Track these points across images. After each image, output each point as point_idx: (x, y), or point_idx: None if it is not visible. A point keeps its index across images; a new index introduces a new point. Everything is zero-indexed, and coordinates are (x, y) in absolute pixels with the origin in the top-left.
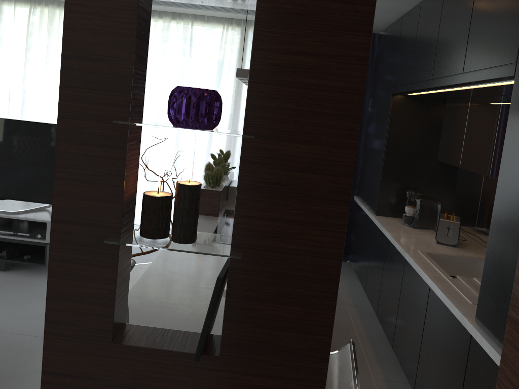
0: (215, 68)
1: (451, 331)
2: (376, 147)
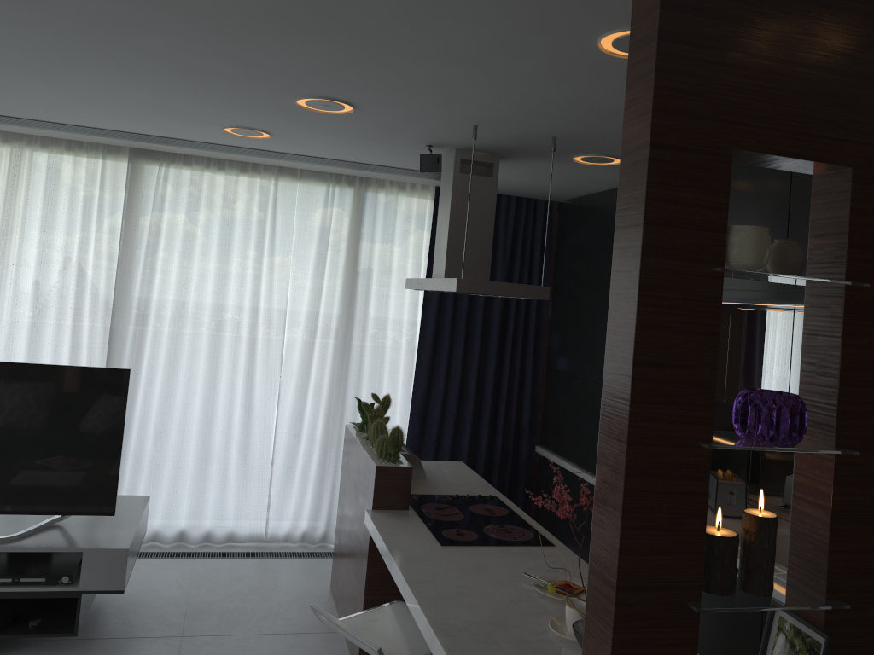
0: (313, 252)
1: None
2: (584, 372)
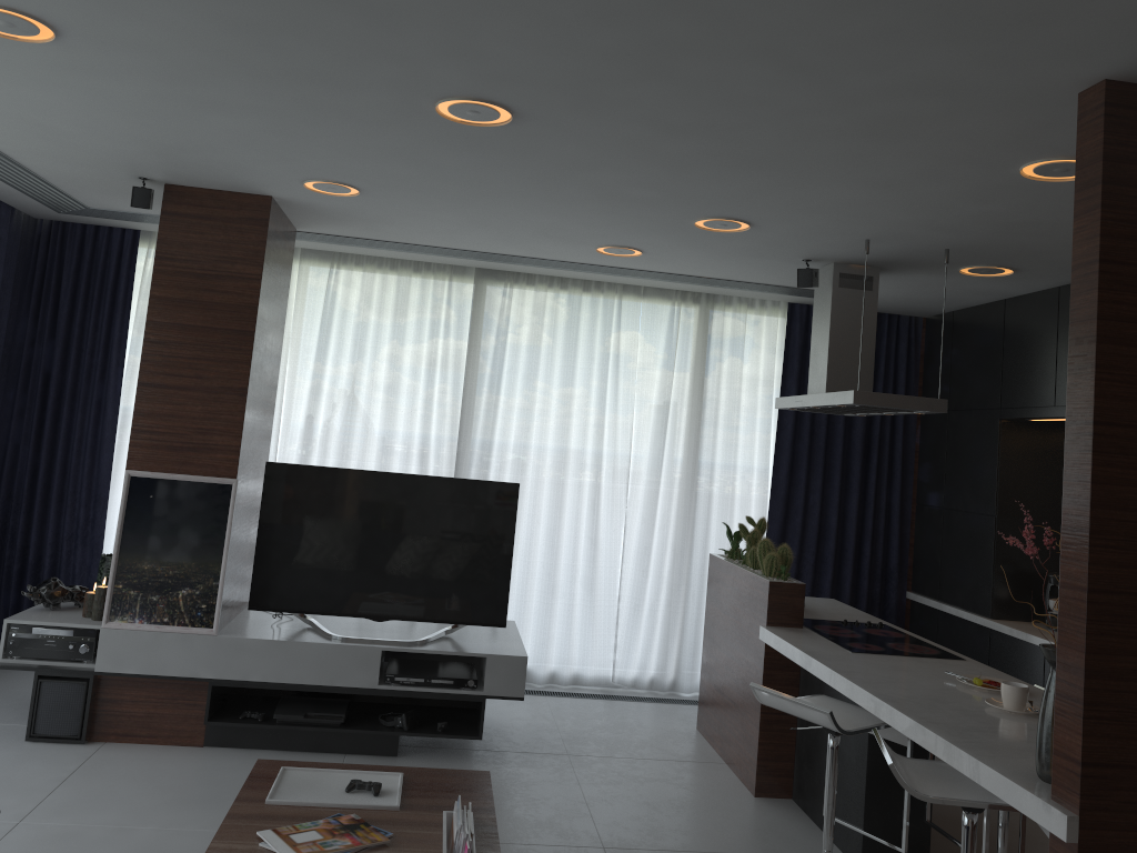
0: (657, 374)
1: None
2: (966, 504)
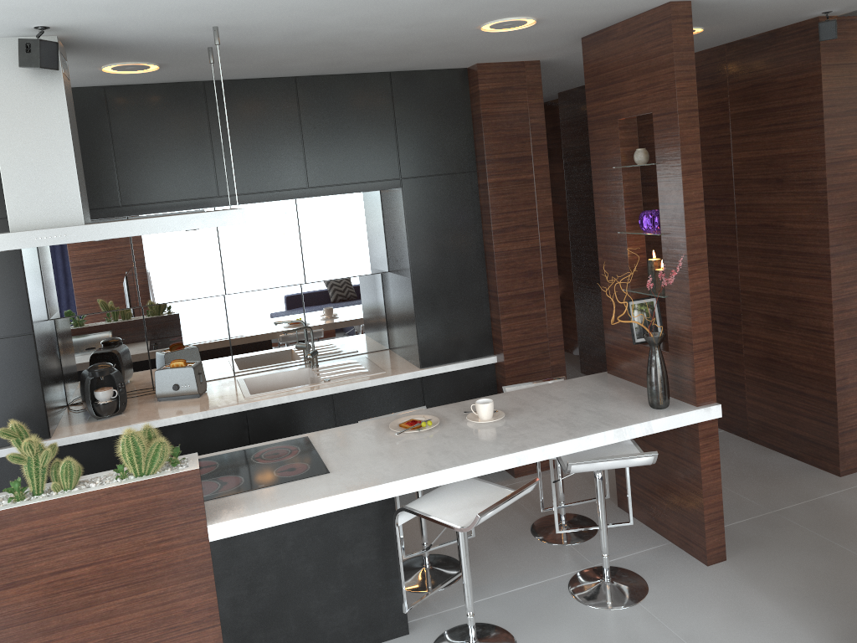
0: None
1: (392, 399)
2: None
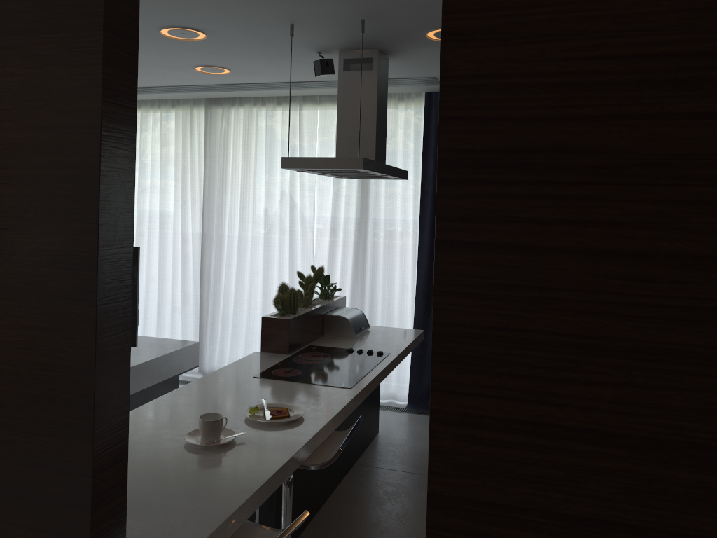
0: None
1: None
2: None
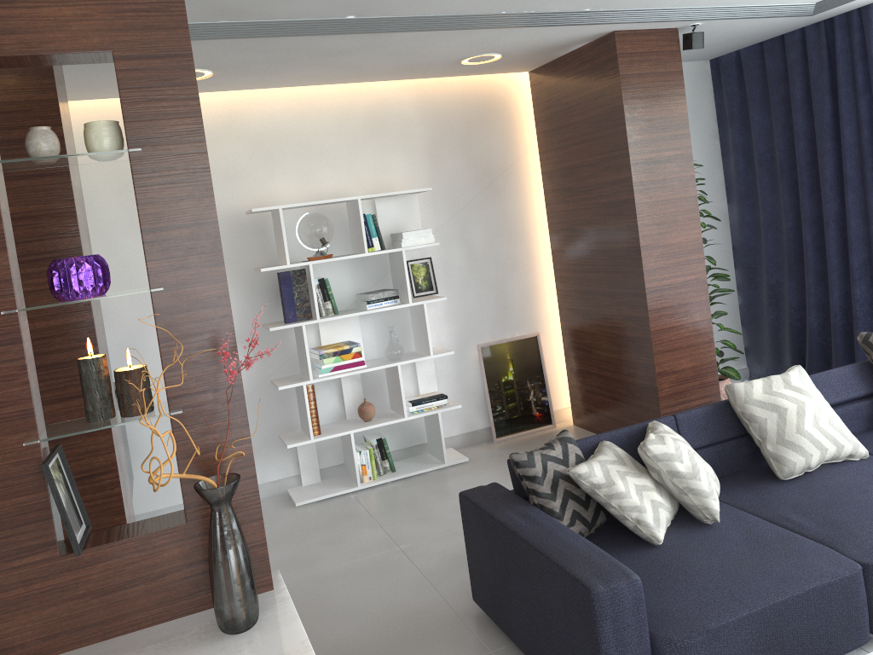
0: None
1: None
2: None
